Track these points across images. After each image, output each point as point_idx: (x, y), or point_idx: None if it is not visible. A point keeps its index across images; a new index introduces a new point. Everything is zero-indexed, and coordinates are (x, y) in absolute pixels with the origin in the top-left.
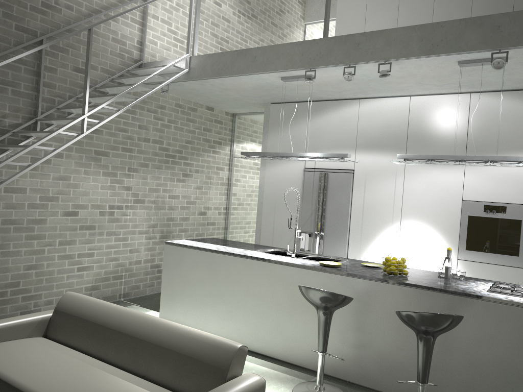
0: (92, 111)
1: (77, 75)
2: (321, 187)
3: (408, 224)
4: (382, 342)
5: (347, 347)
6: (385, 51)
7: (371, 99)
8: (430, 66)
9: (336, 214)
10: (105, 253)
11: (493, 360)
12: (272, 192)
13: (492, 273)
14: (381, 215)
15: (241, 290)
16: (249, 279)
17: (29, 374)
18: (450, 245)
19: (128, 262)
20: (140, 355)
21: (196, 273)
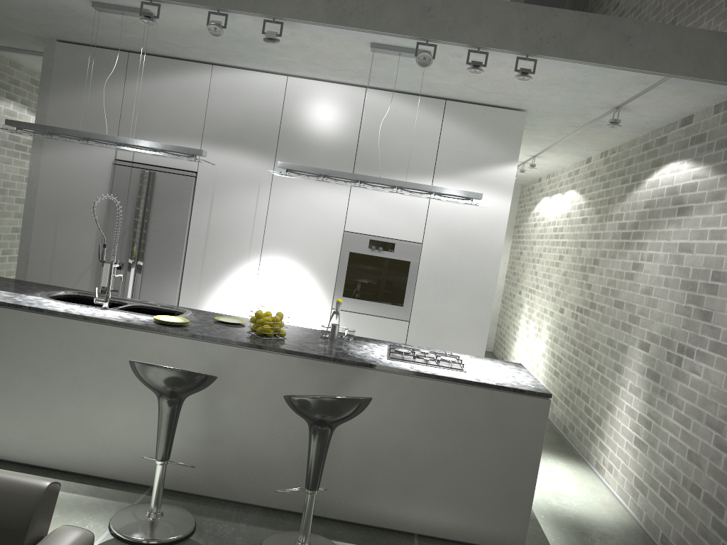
0: None
1: None
2: (142, 193)
3: (271, 259)
4: (248, 434)
5: (194, 446)
6: (277, 3)
7: (230, 69)
8: (332, 40)
9: (165, 237)
10: None
11: (391, 446)
12: (55, 193)
13: (371, 327)
14: (234, 244)
15: (7, 364)
16: (24, 345)
17: None
18: (324, 290)
19: None
20: None
21: None
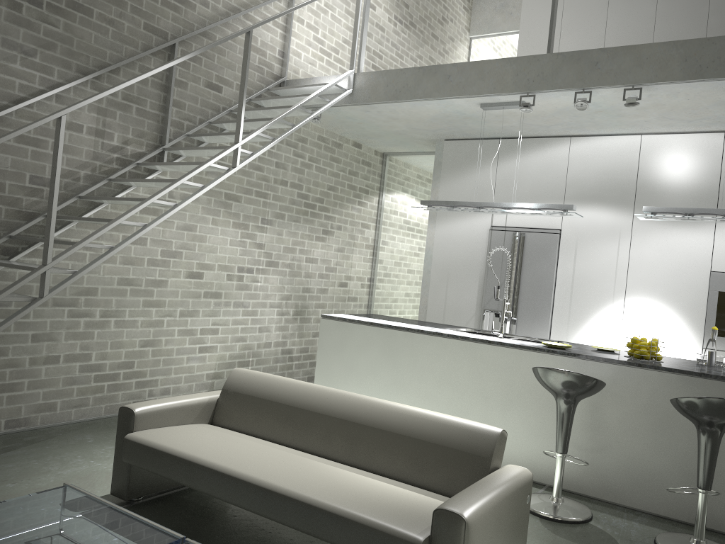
0: (246, 139)
1: (210, 92)
2: (514, 251)
3: (635, 302)
4: (633, 444)
5: (583, 451)
6: (635, 73)
7: (586, 138)
8: (689, 94)
9: (535, 288)
10: (231, 330)
11: None
12: (445, 258)
13: None
14: (597, 290)
15: (432, 378)
16: (444, 364)
17: (234, 460)
18: (692, 330)
19: (257, 344)
20: (359, 443)
21: (367, 357)
